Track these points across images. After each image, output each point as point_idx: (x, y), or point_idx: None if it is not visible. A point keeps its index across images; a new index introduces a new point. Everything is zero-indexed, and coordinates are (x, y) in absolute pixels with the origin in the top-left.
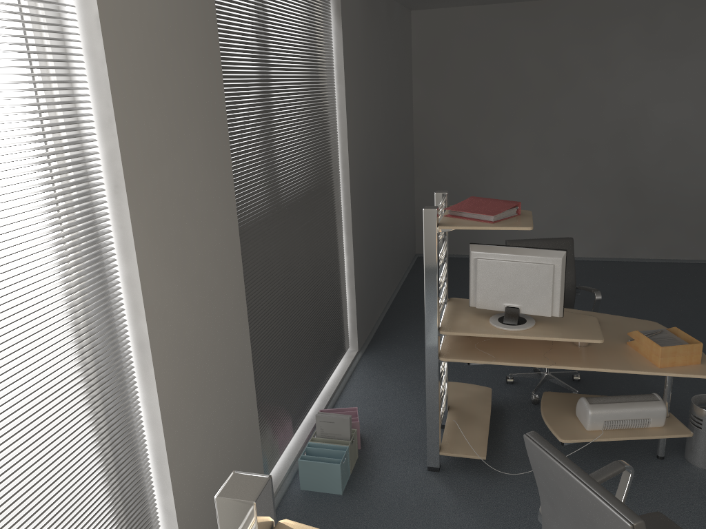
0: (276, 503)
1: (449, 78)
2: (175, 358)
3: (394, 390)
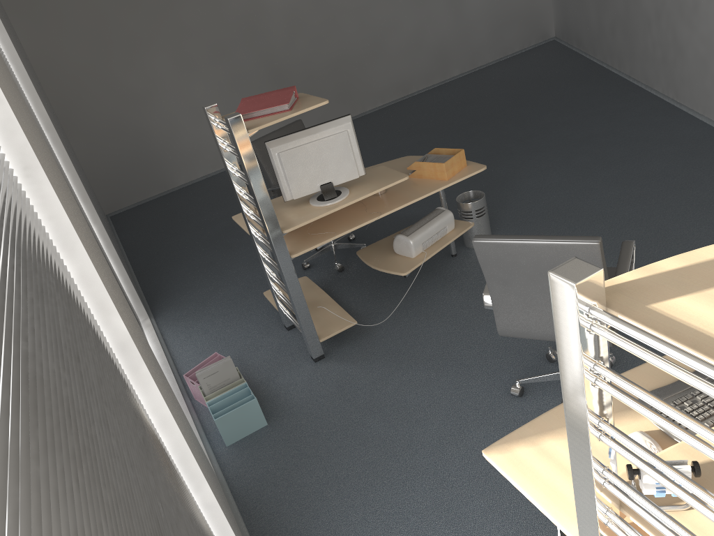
0: (220, 470)
1: (57, 13)
2: (141, 351)
3: (219, 327)
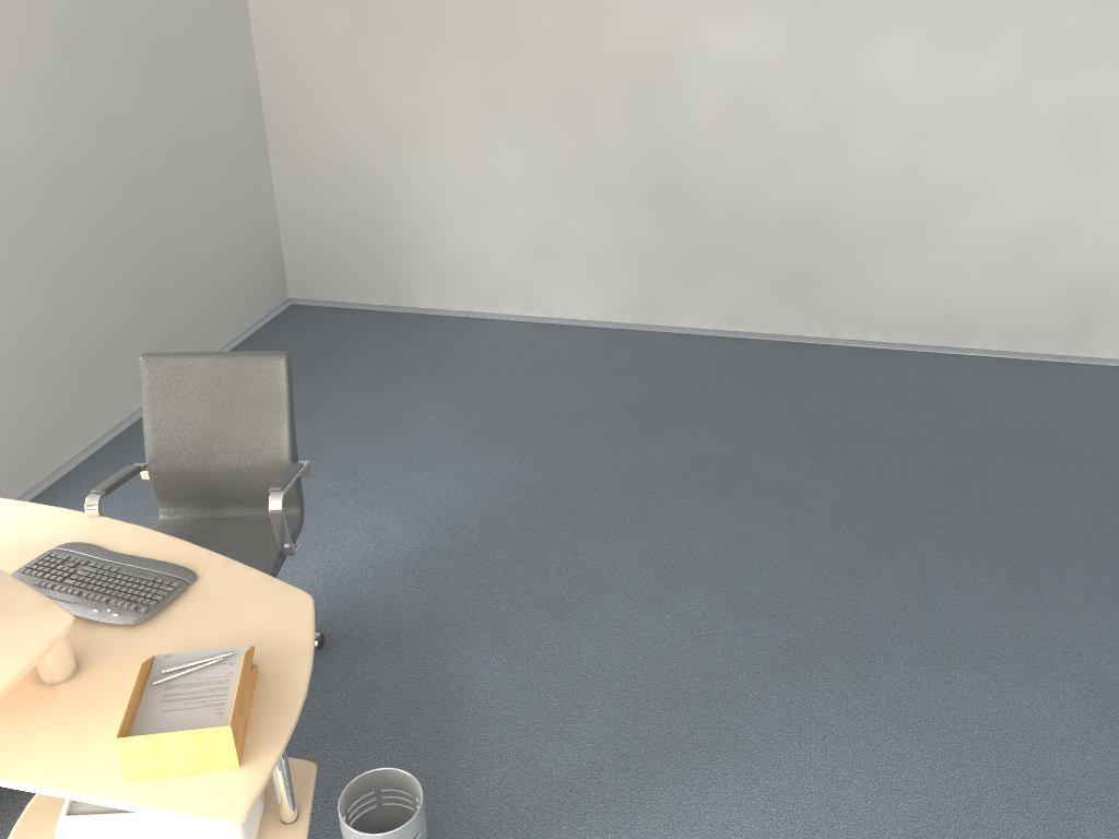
0: None
1: None
2: None
3: None
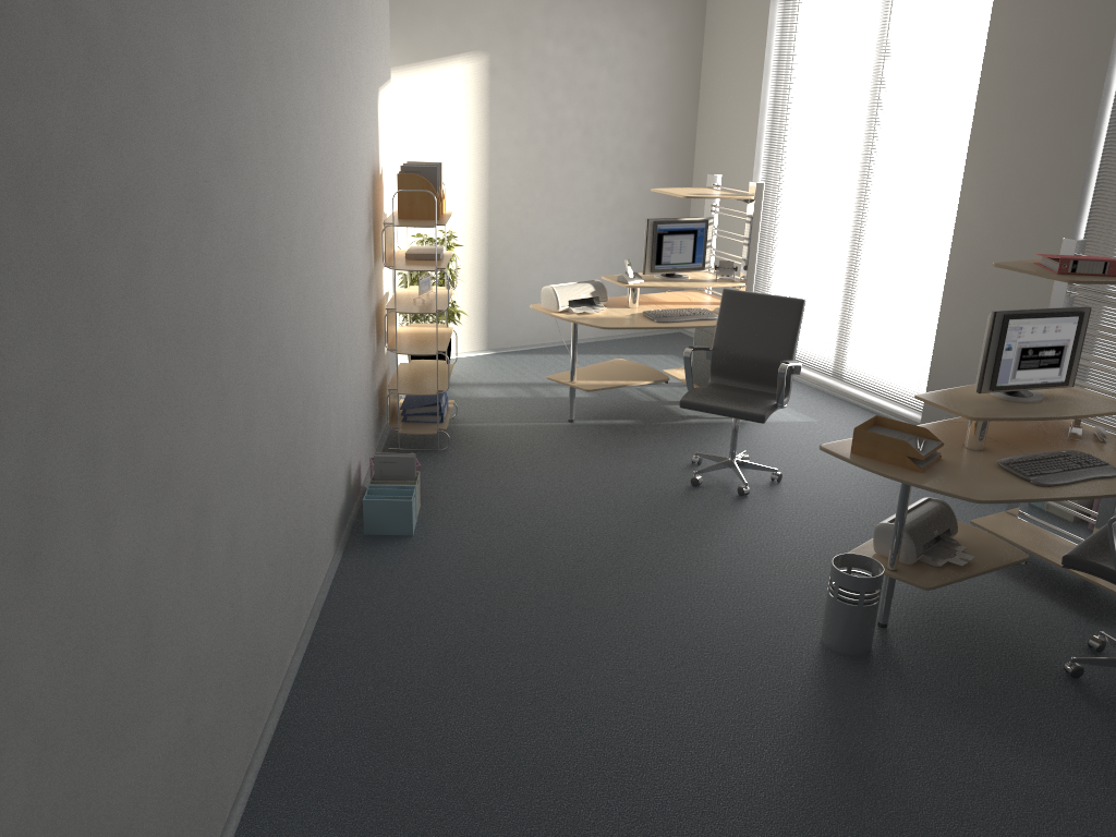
0: None
1: None
2: (968, 255)
3: None
